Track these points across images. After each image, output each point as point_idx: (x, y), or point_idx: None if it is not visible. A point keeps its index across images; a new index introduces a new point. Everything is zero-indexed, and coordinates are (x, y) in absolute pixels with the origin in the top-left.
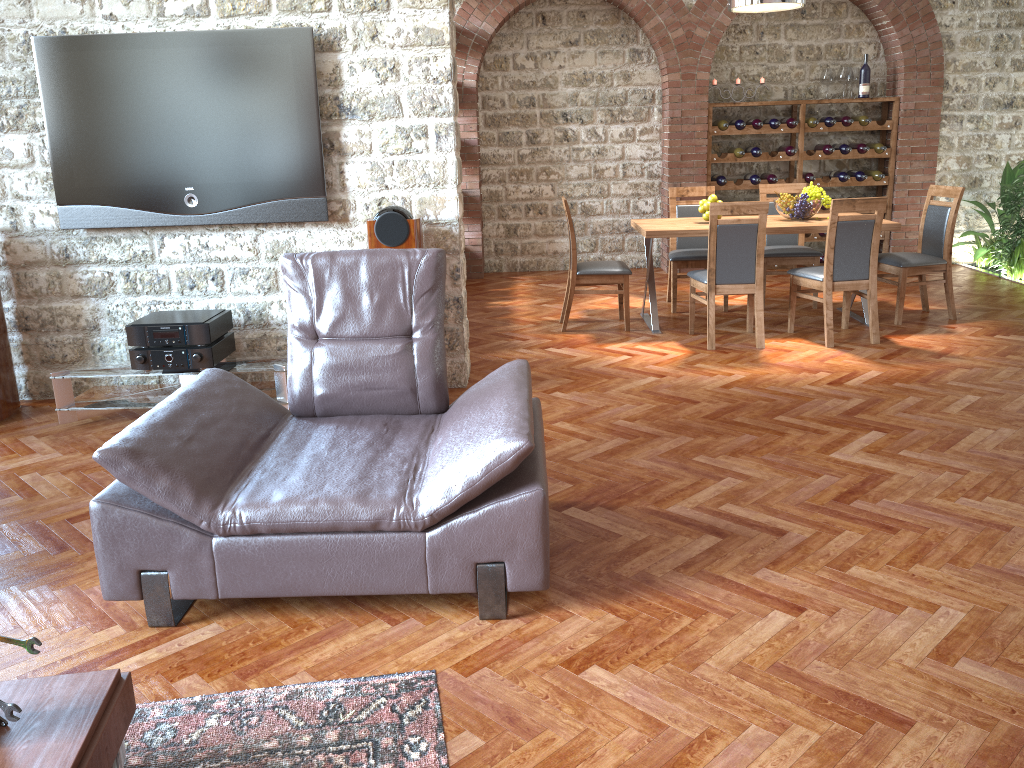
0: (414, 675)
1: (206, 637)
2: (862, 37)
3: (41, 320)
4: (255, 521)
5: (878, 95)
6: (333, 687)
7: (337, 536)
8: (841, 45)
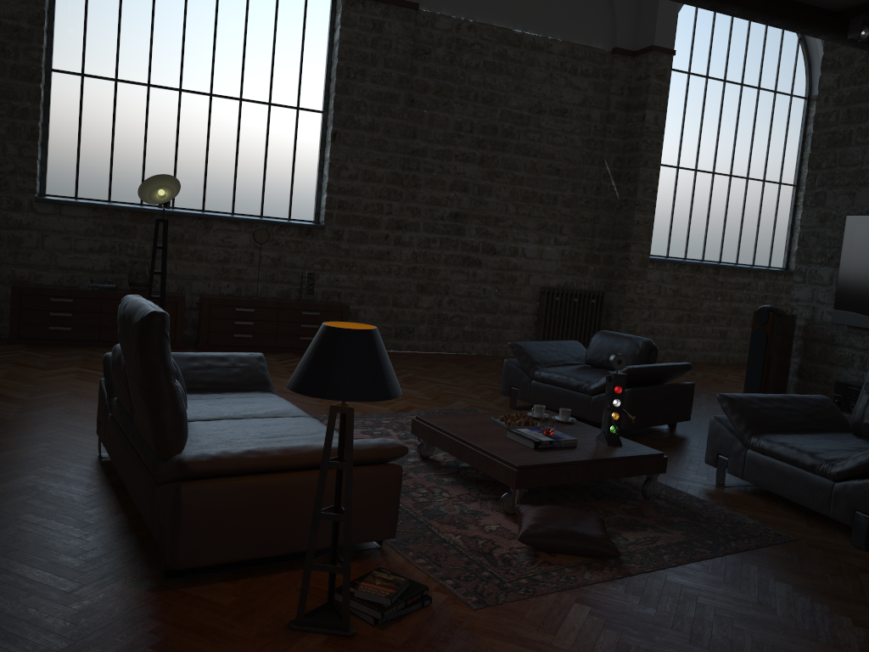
0: (786, 535)
1: (730, 493)
2: None
3: (809, 373)
4: (763, 446)
5: None
6: (749, 520)
7: (795, 468)
8: None
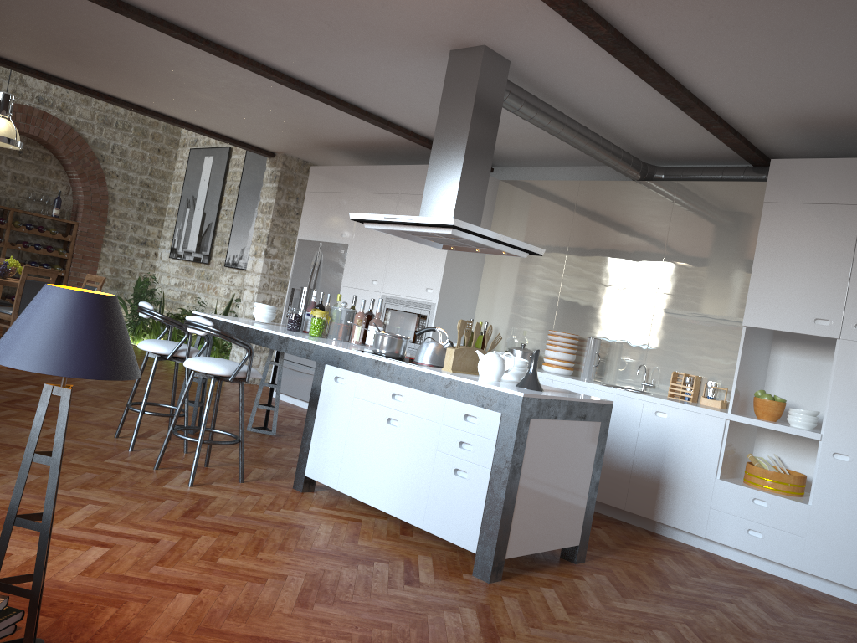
0: None
1: None
2: (59, 179)
3: None
4: None
5: (65, 218)
6: None
7: None
8: (44, 180)
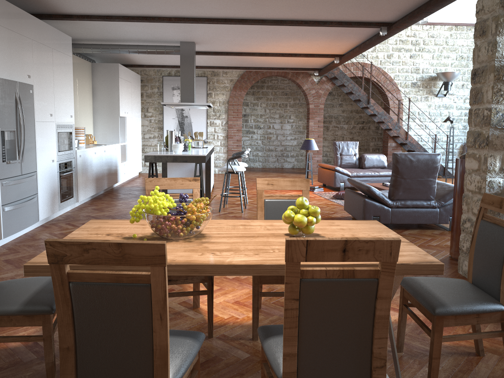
0: None
1: None
2: None
3: None
4: None
5: None
6: None
7: None
8: None
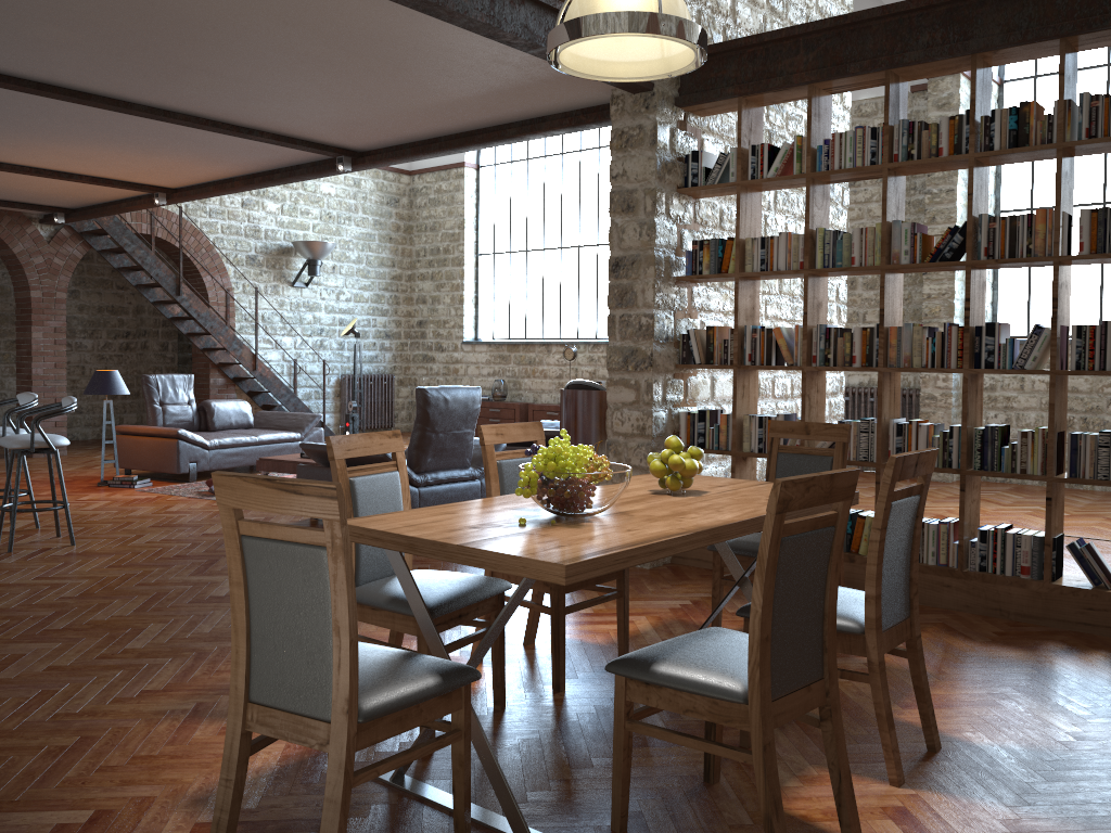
0: None
1: None
2: None
3: None
4: None
5: None
6: None
7: None
8: None
